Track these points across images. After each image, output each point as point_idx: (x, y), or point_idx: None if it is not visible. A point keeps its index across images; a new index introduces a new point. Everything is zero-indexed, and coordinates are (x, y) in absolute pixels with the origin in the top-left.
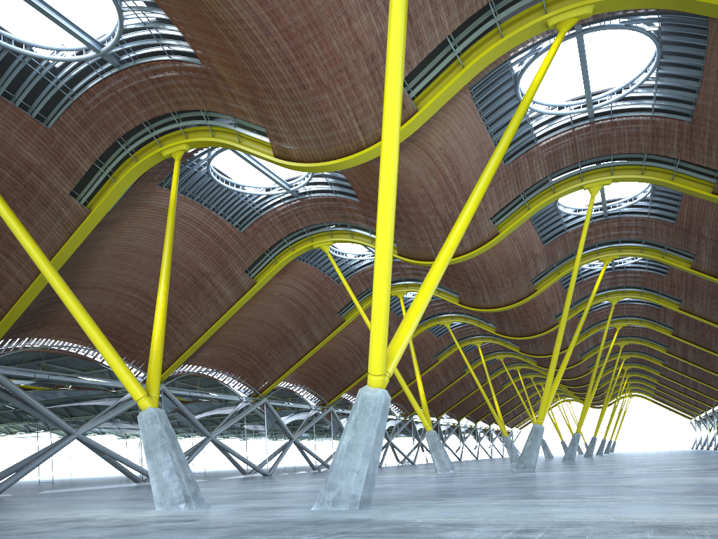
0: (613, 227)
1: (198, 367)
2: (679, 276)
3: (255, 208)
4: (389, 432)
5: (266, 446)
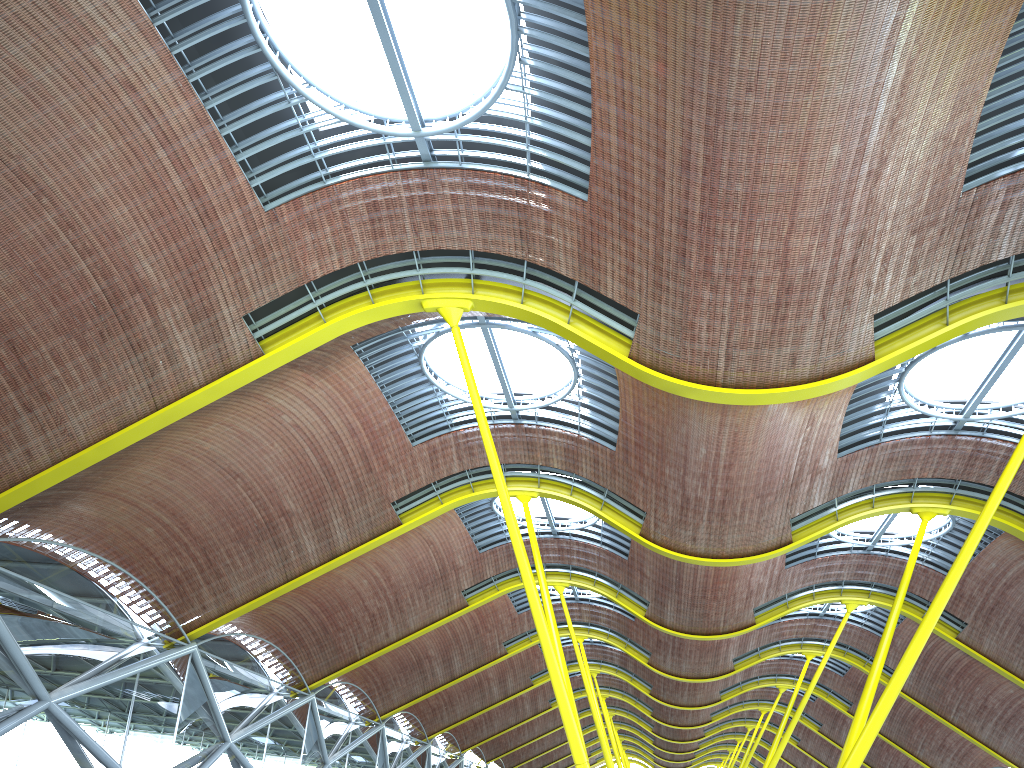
0: (962, 454)
1: (58, 537)
2: (980, 582)
3: (319, 158)
4: (389, 762)
5: (171, 745)
